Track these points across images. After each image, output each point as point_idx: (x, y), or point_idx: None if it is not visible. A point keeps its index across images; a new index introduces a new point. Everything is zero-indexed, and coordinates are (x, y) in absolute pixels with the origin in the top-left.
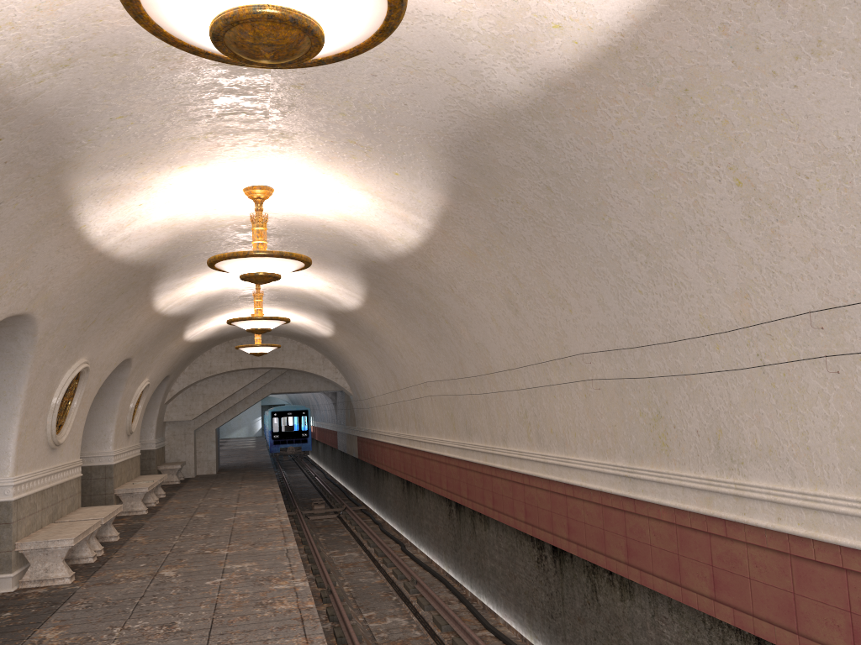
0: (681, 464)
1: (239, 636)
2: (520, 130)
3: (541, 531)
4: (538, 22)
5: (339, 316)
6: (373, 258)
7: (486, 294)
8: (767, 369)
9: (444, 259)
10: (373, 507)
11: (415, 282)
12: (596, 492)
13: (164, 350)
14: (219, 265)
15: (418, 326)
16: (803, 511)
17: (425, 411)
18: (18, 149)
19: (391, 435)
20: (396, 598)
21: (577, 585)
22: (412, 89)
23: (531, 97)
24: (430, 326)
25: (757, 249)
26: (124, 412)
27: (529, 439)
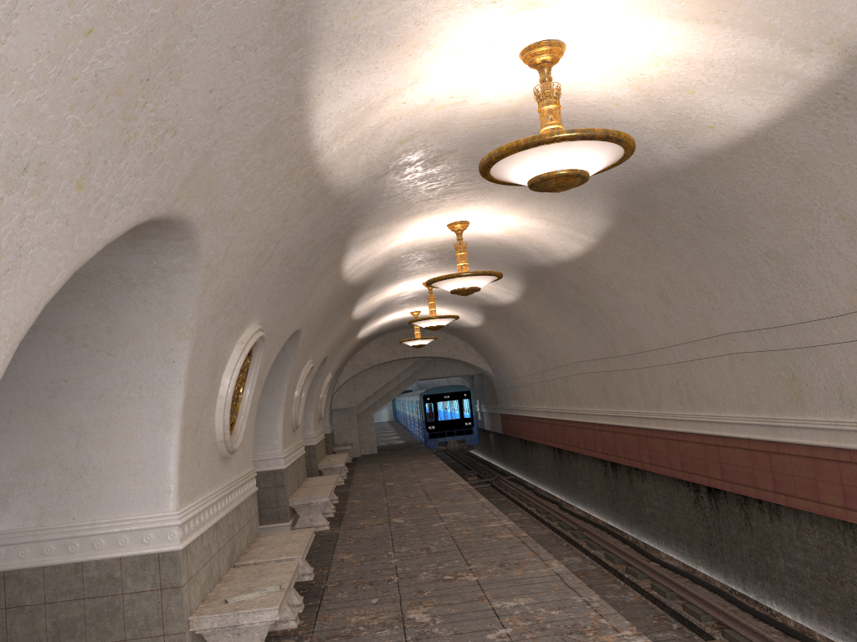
0: (813, 412)
1: (482, 552)
2: (678, 181)
3: (697, 476)
4: (696, 124)
5: (491, 309)
6: (537, 264)
7: (640, 289)
8: None
9: (603, 264)
10: (522, 476)
11: (573, 281)
12: (744, 440)
13: (343, 348)
14: (435, 284)
15: (571, 315)
16: None
17: (576, 387)
18: (338, 226)
19: (539, 410)
20: (566, 544)
21: (731, 516)
22: None
23: (688, 163)
24: (584, 315)
25: None
26: (317, 402)
27: (681, 403)
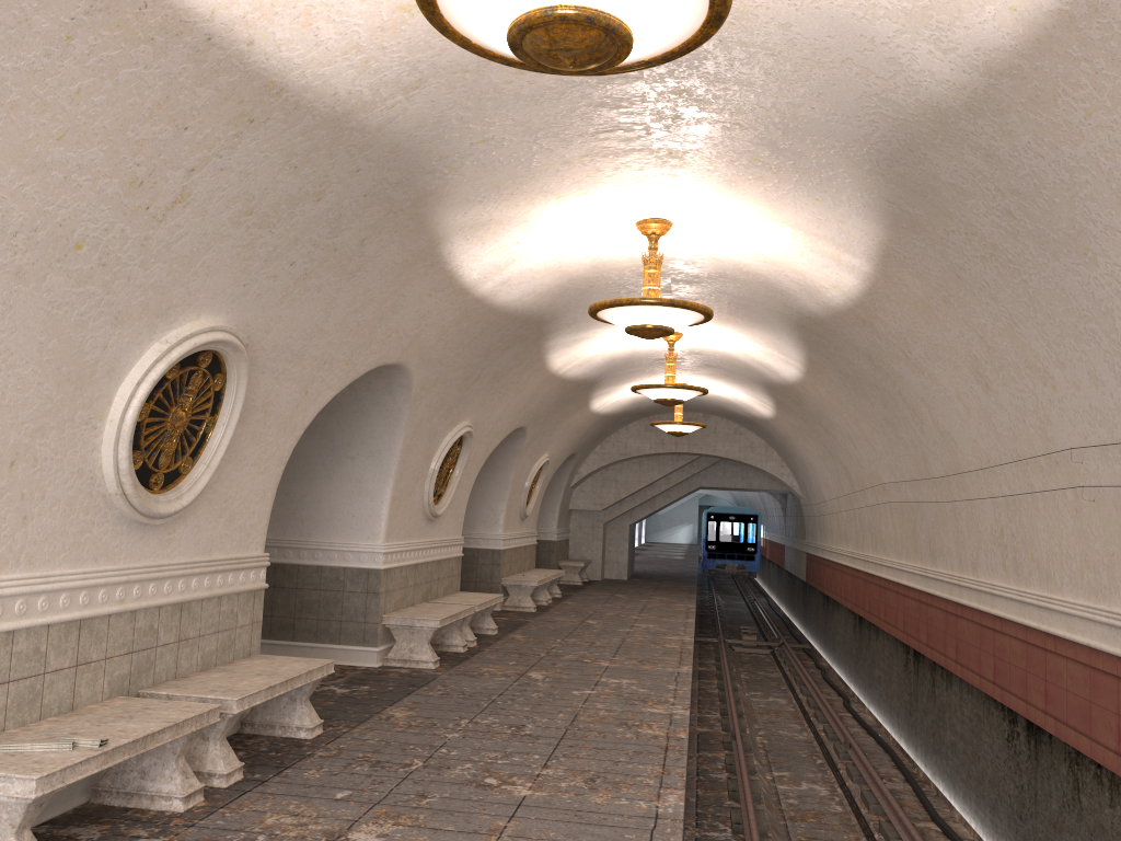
0: None
1: (588, 751)
2: (962, 134)
3: (1012, 696)
4: None
5: (778, 390)
6: (807, 312)
7: (948, 362)
8: None
9: (892, 314)
10: (819, 648)
11: (861, 346)
12: (1084, 648)
13: (566, 421)
14: (602, 315)
15: (871, 406)
16: None
17: (883, 524)
18: (376, 180)
19: (843, 553)
20: (821, 762)
21: (1054, 778)
22: (817, 88)
23: (969, 89)
24: (885, 406)
25: None
26: (517, 491)
27: (1004, 568)
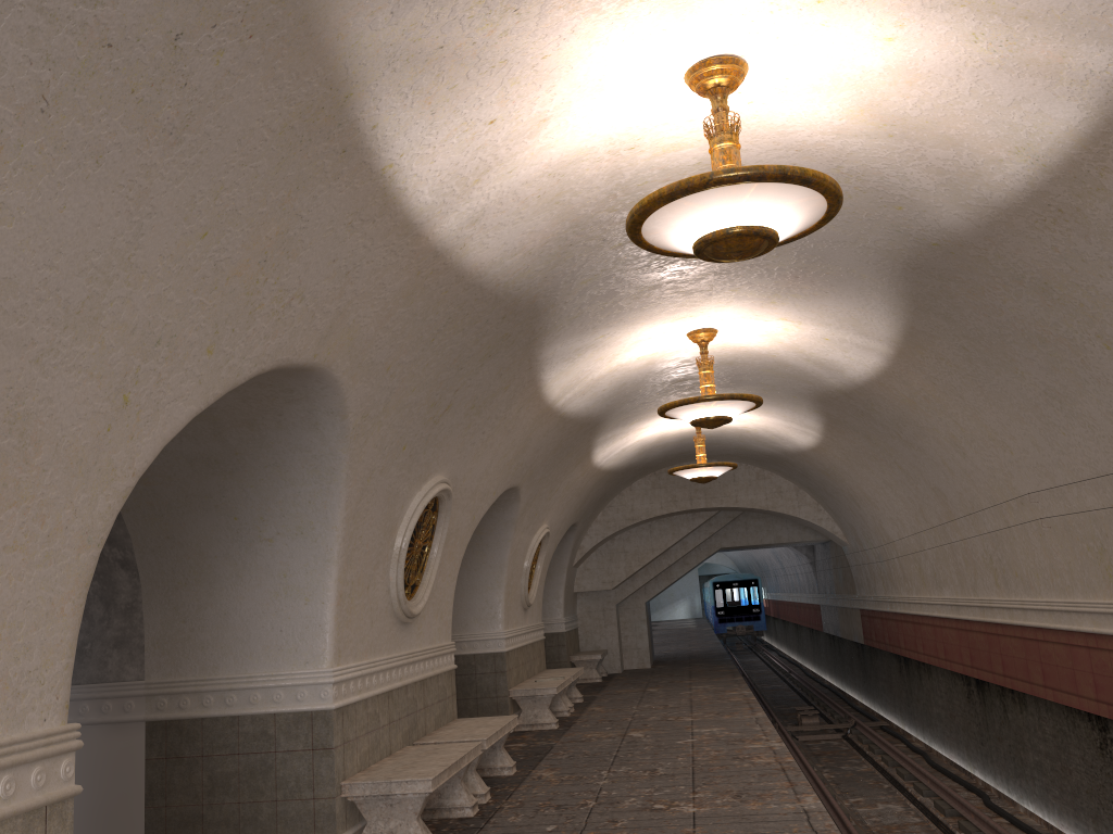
0: None
1: None
2: None
3: None
4: None
5: (835, 401)
6: (936, 234)
7: None
8: None
9: None
10: (902, 724)
11: (1034, 268)
12: None
13: (566, 480)
14: (651, 227)
15: (1018, 379)
16: None
17: (1022, 552)
18: None
19: (935, 602)
20: None
21: None
22: None
23: None
24: (1055, 369)
25: None
26: (515, 574)
27: None
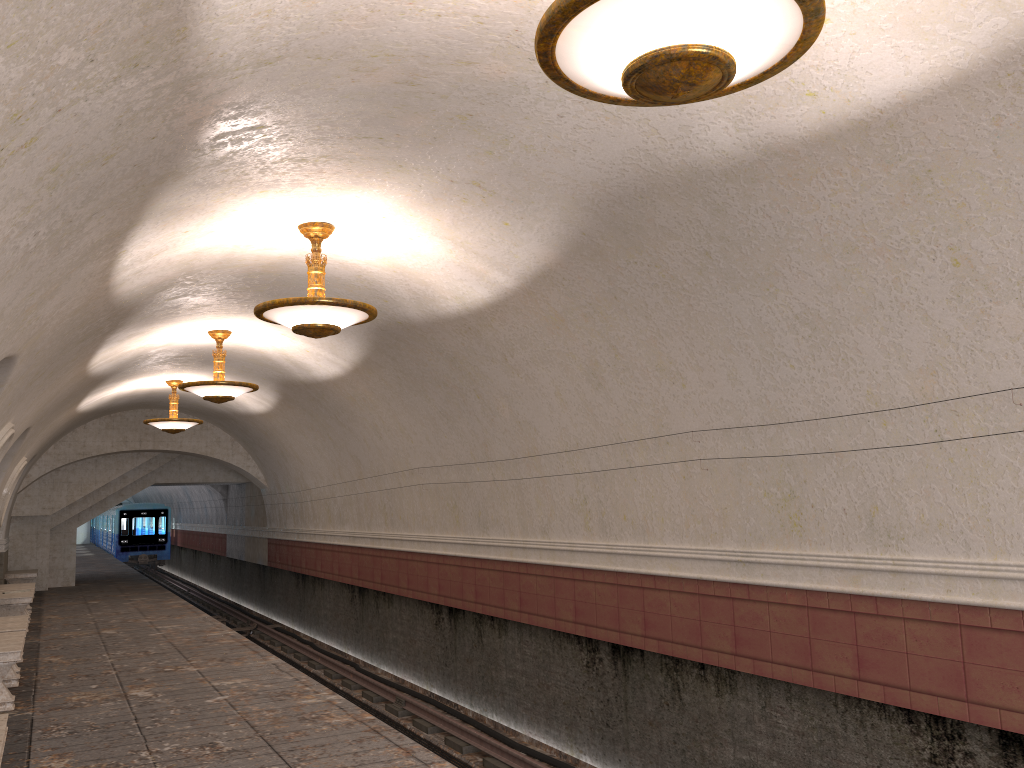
0: (819, 544)
1: (315, 751)
2: (703, 191)
3: (601, 630)
4: (792, 87)
5: (295, 387)
6: (402, 318)
7: (558, 365)
8: (945, 445)
9: (511, 324)
10: (292, 625)
11: (450, 349)
12: (691, 581)
13: (54, 421)
14: (272, 312)
15: (426, 401)
16: (979, 581)
17: (407, 503)
18: (155, 151)
19: (337, 534)
20: None
21: (649, 686)
22: (594, 135)
23: (737, 159)
24: (448, 401)
25: (959, 328)
26: None
27: (587, 529)
